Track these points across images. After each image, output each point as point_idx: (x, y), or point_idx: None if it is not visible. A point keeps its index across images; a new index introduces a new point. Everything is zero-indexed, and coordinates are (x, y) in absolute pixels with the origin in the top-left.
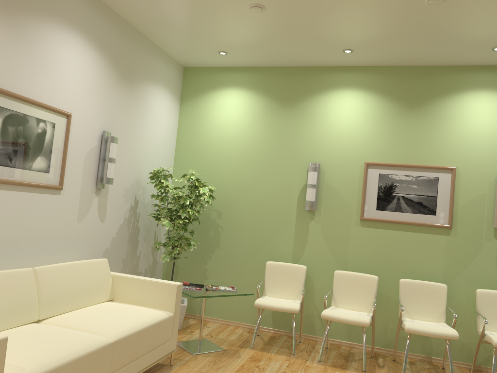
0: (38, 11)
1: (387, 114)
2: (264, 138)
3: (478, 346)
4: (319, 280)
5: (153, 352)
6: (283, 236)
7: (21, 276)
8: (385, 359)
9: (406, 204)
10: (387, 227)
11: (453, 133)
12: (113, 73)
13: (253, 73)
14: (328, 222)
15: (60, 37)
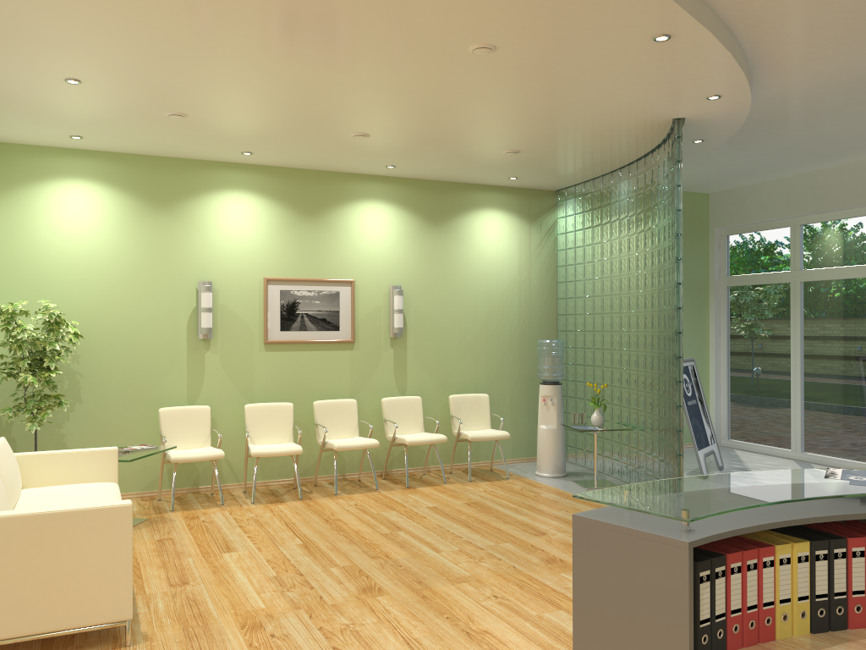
0: None
1: (284, 222)
2: (133, 250)
3: (390, 450)
4: (223, 420)
5: None
6: (173, 375)
7: None
8: (307, 486)
9: (311, 322)
10: (293, 349)
11: (350, 245)
12: None
13: (107, 161)
14: (228, 350)
15: None
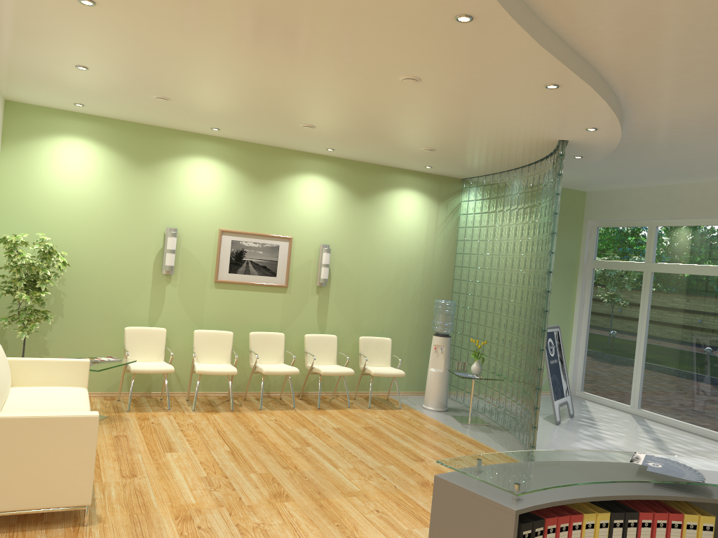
0: None
1: (240, 186)
2: (116, 198)
3: (307, 376)
4: (175, 340)
5: None
6: (139, 301)
7: None
8: (238, 400)
9: (254, 268)
10: (237, 288)
11: (291, 208)
12: None
13: (102, 124)
14: (185, 285)
15: None
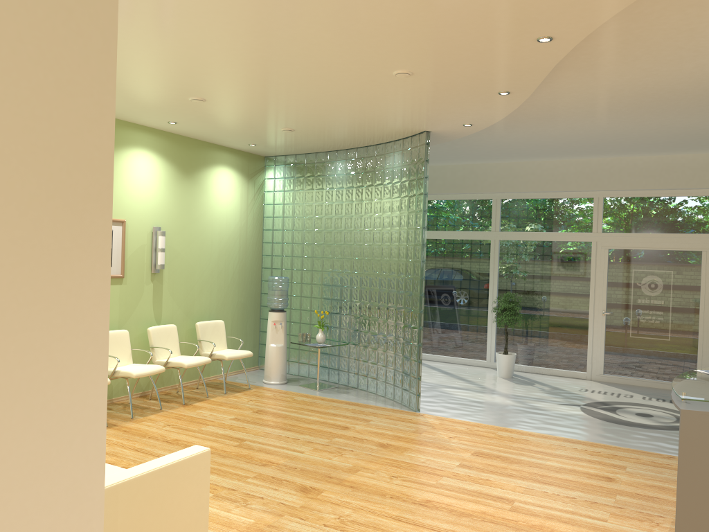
0: None
1: None
2: None
3: (160, 373)
4: None
5: None
6: None
7: None
8: None
9: None
10: None
11: (122, 187)
12: None
13: None
14: None
15: None
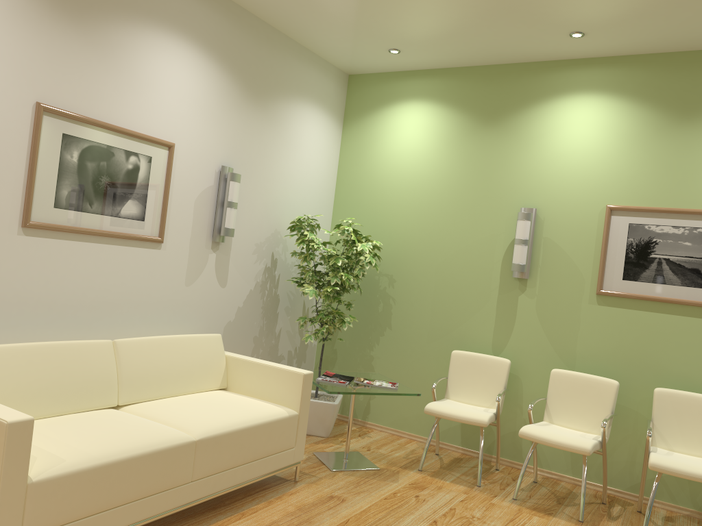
0: (125, 13)
1: (645, 130)
2: (455, 172)
3: None
4: (530, 383)
5: (263, 461)
6: (480, 315)
7: (95, 349)
8: (625, 508)
9: (672, 272)
10: (639, 307)
11: None
12: (237, 88)
13: (443, 78)
14: (547, 296)
15: (158, 44)
